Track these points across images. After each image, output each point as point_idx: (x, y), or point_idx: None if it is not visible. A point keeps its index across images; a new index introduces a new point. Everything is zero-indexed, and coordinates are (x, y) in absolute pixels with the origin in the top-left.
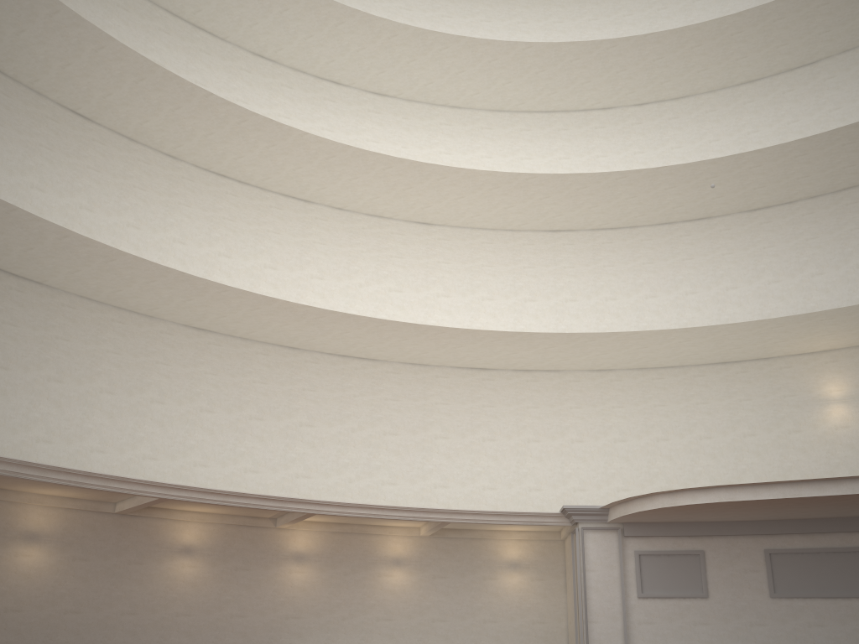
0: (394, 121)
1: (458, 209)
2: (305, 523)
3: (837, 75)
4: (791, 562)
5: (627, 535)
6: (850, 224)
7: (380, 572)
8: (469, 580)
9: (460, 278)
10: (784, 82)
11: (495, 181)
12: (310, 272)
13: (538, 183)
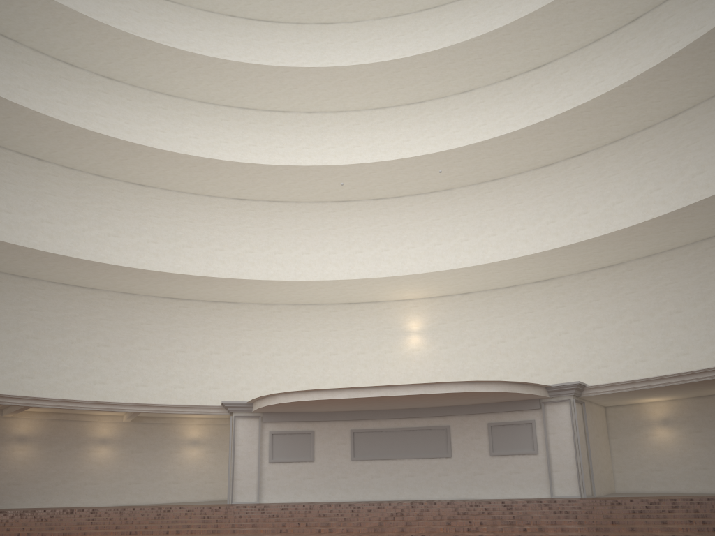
0: (120, 101)
1: (166, 177)
2: (28, 413)
3: (435, 113)
4: (365, 437)
5: (265, 421)
6: (433, 216)
7: (89, 449)
8: (159, 454)
9: (167, 229)
10: (403, 112)
11: (192, 162)
12: (41, 217)
13: (225, 166)
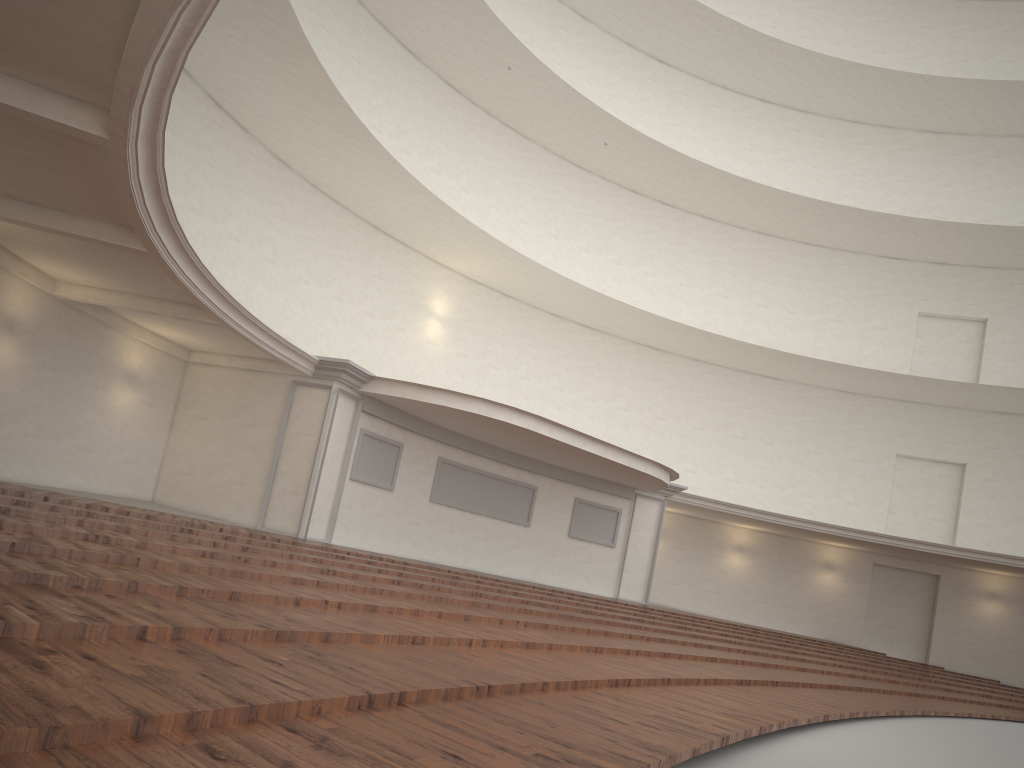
0: None
1: None
2: None
3: (542, 13)
4: (451, 473)
5: (365, 410)
6: (500, 162)
7: None
8: (80, 384)
9: None
10: None
11: None
12: None
13: None
